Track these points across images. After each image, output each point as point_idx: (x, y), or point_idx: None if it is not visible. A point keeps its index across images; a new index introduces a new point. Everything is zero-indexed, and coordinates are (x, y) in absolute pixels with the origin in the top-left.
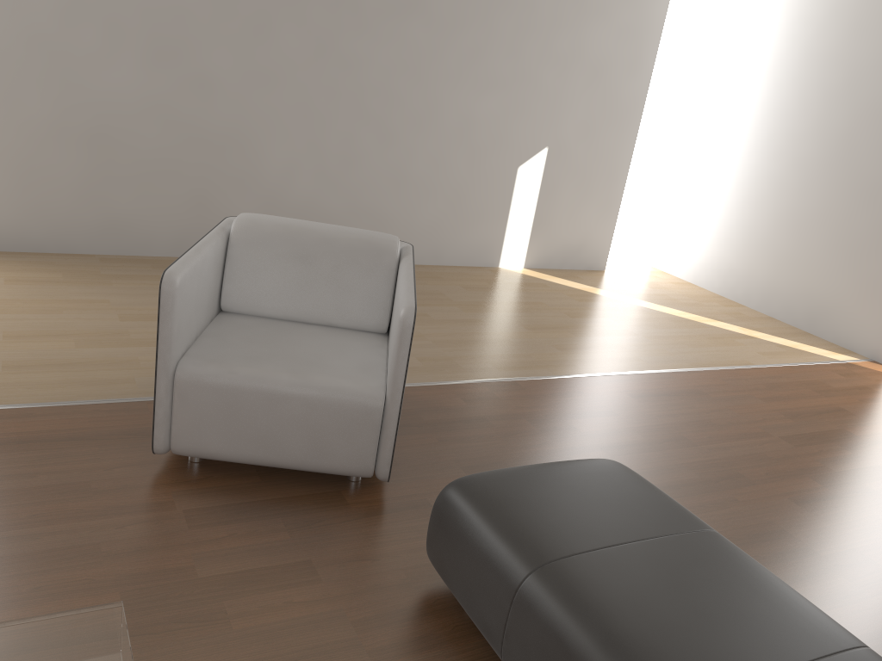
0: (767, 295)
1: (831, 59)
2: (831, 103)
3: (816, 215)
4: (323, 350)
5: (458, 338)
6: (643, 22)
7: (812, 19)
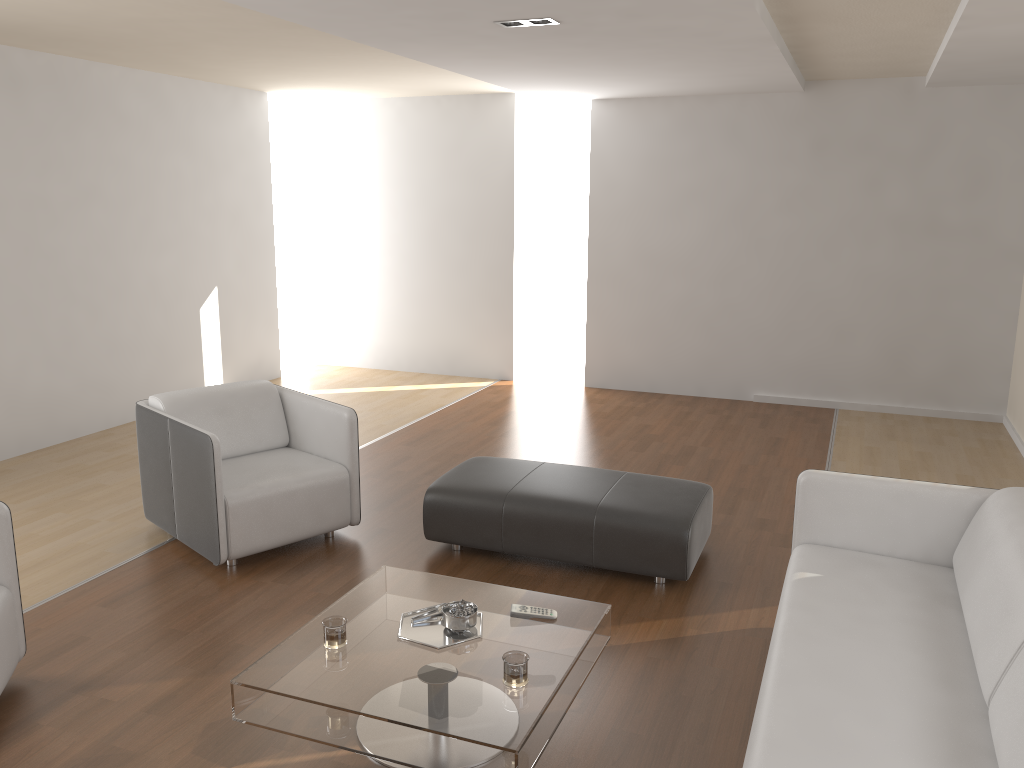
0: (413, 357)
1: (403, 179)
2: (413, 210)
3: (430, 291)
4: (280, 463)
5: None
6: (257, 170)
7: (379, 151)
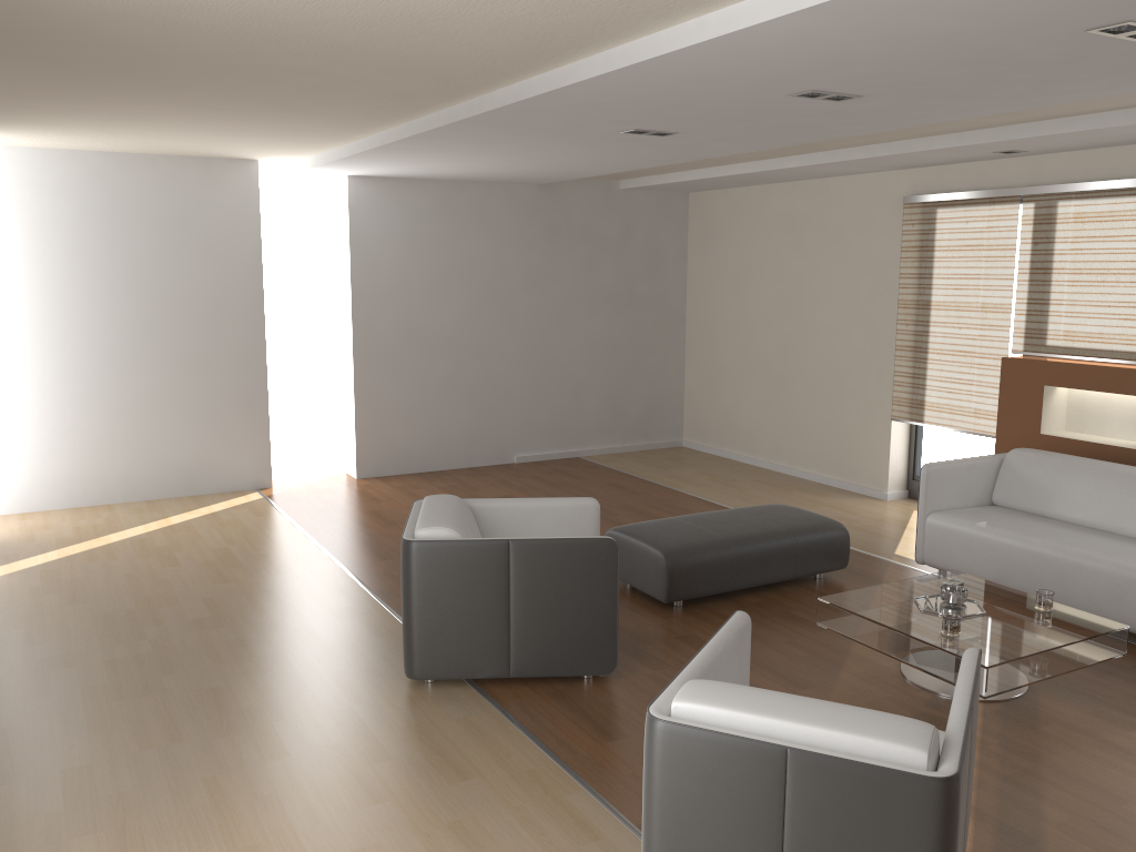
0: (132, 483)
1: (104, 255)
2: (123, 295)
3: (153, 395)
4: None
5: (271, 607)
6: None
7: (63, 218)
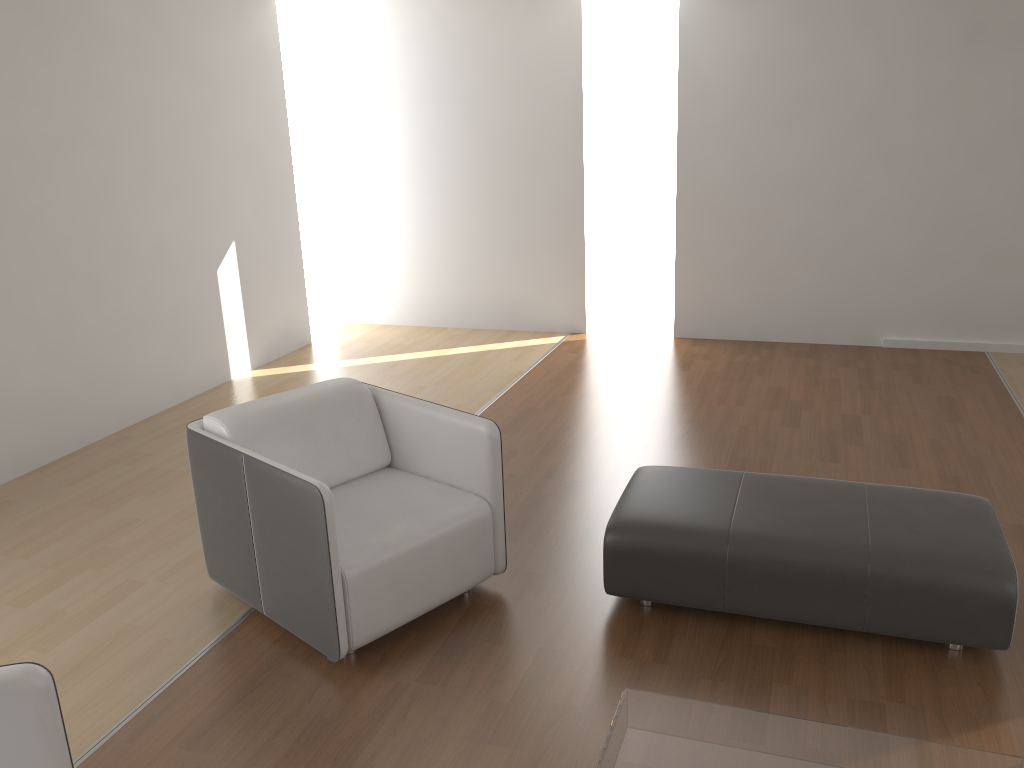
0: (464, 311)
1: (443, 97)
2: (457, 135)
3: (481, 231)
4: (394, 498)
5: None
6: (270, 93)
7: (411, 64)
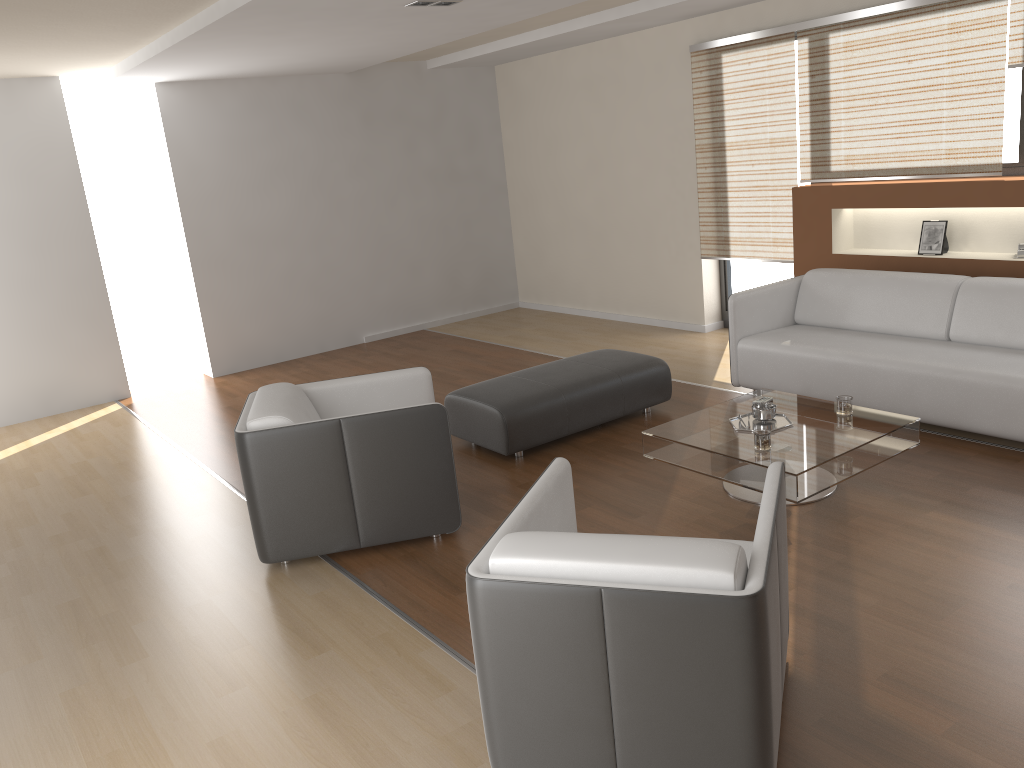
0: None
1: None
2: None
3: None
4: None
5: (130, 512)
6: None
7: None
